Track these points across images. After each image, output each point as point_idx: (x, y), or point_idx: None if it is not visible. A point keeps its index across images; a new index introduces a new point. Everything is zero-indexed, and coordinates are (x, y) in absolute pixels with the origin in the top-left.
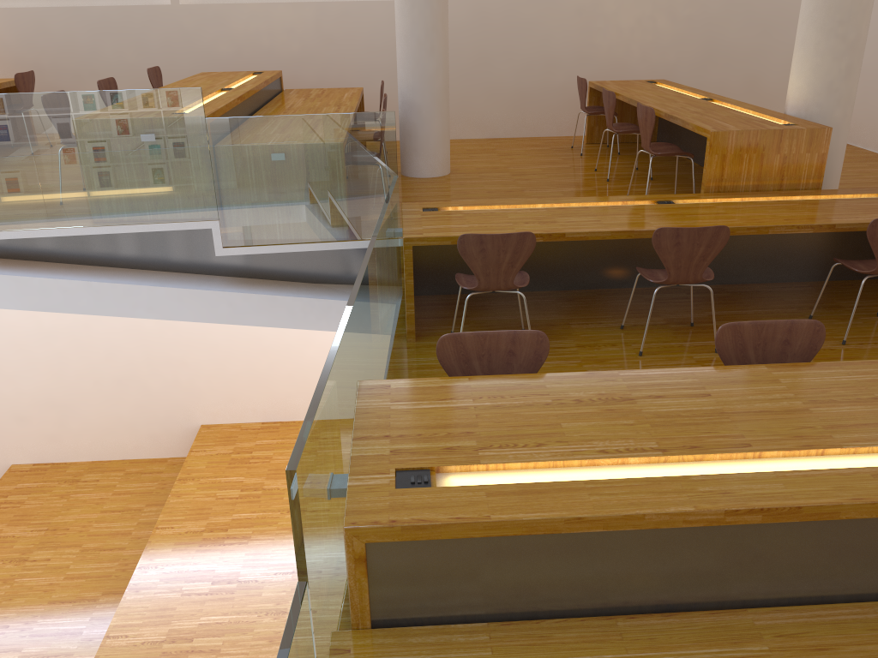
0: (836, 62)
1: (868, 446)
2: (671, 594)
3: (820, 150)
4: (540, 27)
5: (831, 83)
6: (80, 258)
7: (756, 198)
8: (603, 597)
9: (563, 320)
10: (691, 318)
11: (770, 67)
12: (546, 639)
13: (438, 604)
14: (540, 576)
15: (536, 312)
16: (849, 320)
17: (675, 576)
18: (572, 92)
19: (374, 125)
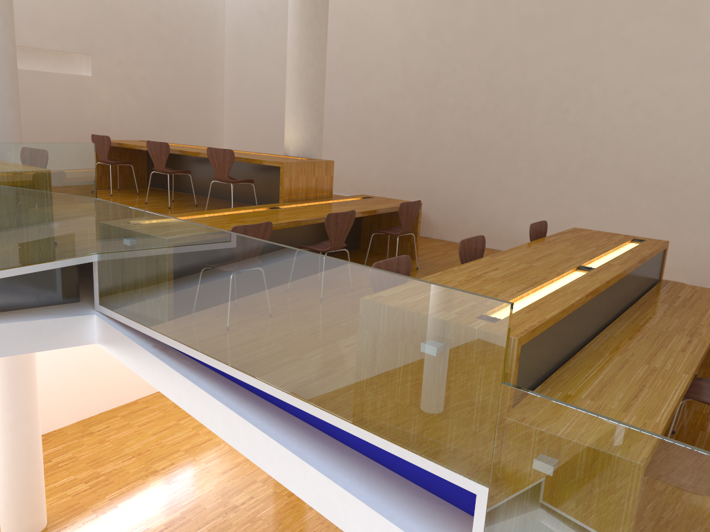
0: (316, 125)
1: (569, 270)
2: (570, 347)
3: (330, 174)
4: (37, 95)
5: (314, 137)
6: None
7: (314, 203)
8: (559, 356)
9: None
10: None
11: (200, 135)
12: (564, 380)
13: (527, 381)
14: (550, 350)
15: None
16: None
17: (572, 336)
18: None
19: (78, 154)
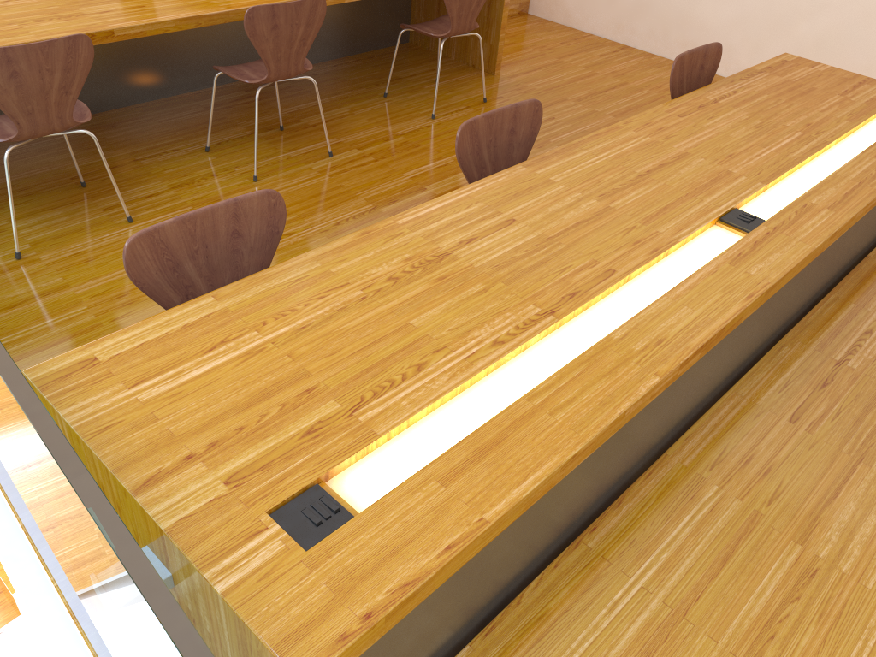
0: None
1: (694, 232)
2: (616, 479)
3: None
4: None
5: None
6: None
7: None
8: (567, 526)
9: (126, 157)
10: (280, 120)
11: None
12: (547, 619)
13: None
14: (520, 548)
15: (79, 153)
16: (418, 91)
17: (624, 459)
18: None
19: None
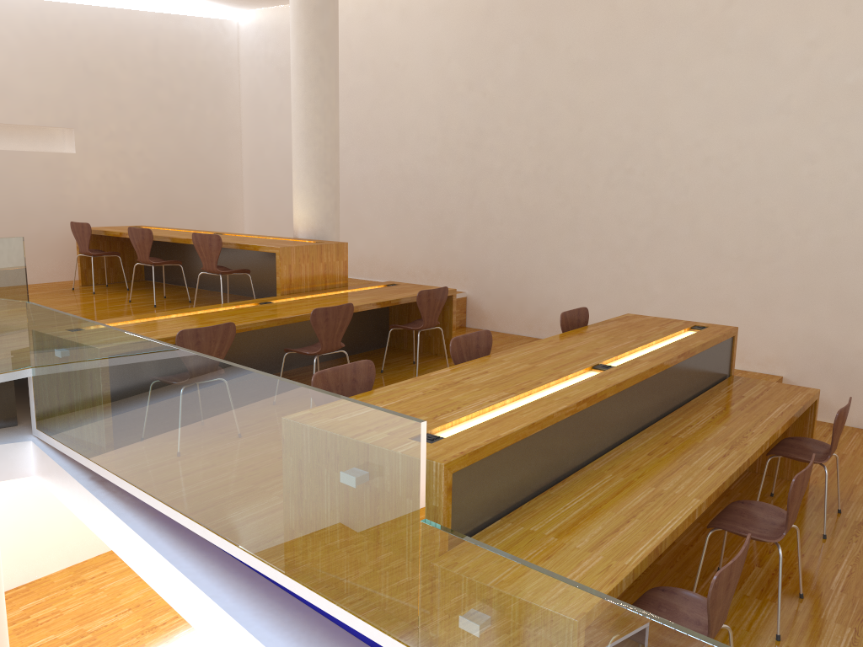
0: (328, 200)
1: (579, 370)
2: (559, 468)
3: (343, 258)
4: (9, 178)
5: (328, 214)
6: None
7: (320, 294)
8: (538, 481)
9: None
10: None
11: (214, 216)
12: (535, 511)
13: (477, 515)
14: (517, 474)
15: None
16: (402, 368)
17: (560, 455)
18: (49, 239)
19: (2, 251)
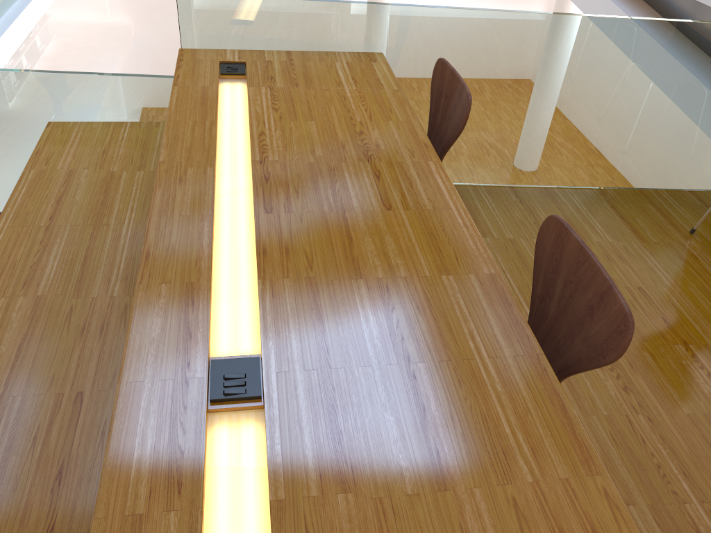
0: None
1: (259, 302)
2: None
3: None
4: None
5: None
6: (664, 10)
7: None
8: None
9: None
10: None
11: None
12: None
13: None
14: None
15: None
16: None
17: None
18: None
19: None
